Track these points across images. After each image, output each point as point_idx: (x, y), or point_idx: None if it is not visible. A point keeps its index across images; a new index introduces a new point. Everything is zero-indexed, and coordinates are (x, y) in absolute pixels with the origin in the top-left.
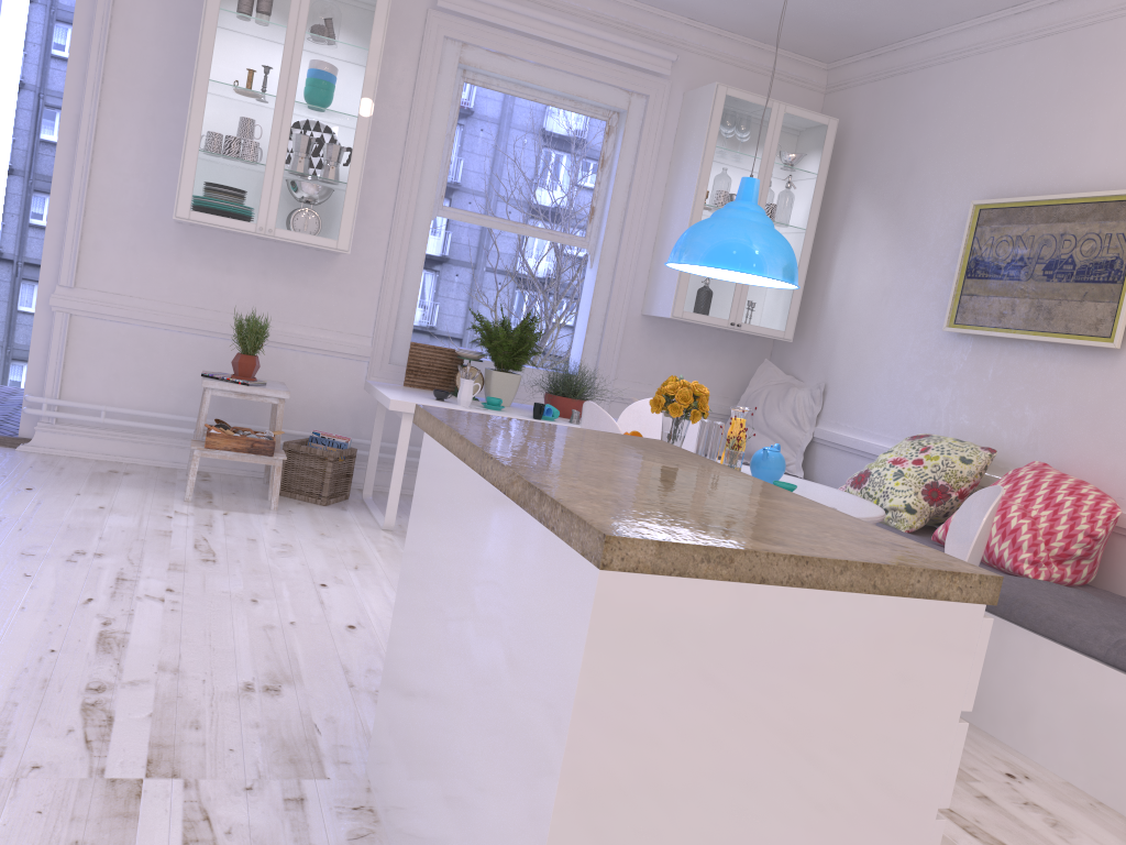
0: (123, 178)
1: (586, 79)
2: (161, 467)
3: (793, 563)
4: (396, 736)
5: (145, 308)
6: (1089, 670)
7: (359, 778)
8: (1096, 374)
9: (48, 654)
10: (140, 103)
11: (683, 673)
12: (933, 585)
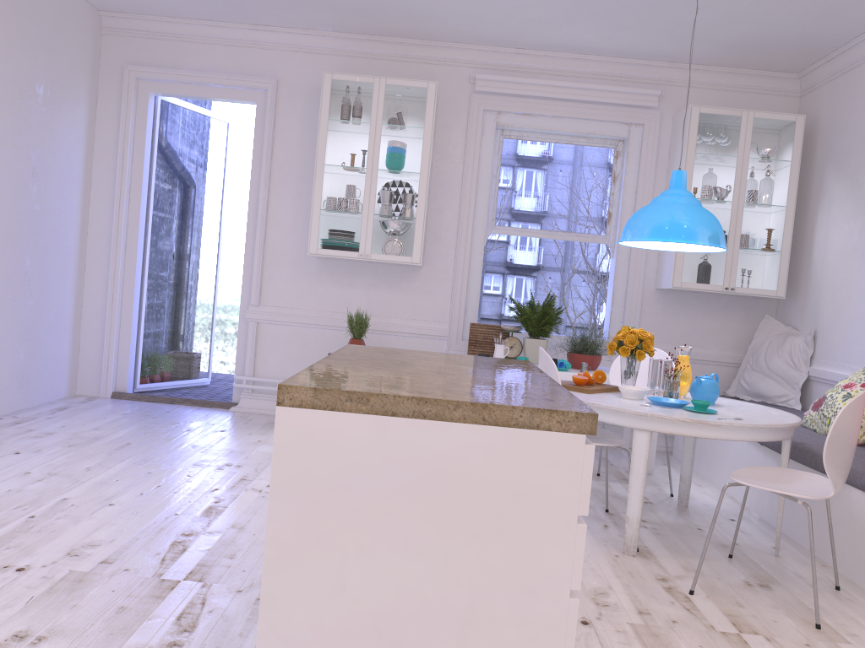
0: (284, 234)
1: (593, 121)
2: None
3: (415, 402)
4: None
5: (301, 315)
6: None
7: None
8: None
9: (172, 515)
10: (292, 186)
11: (343, 475)
12: (534, 419)
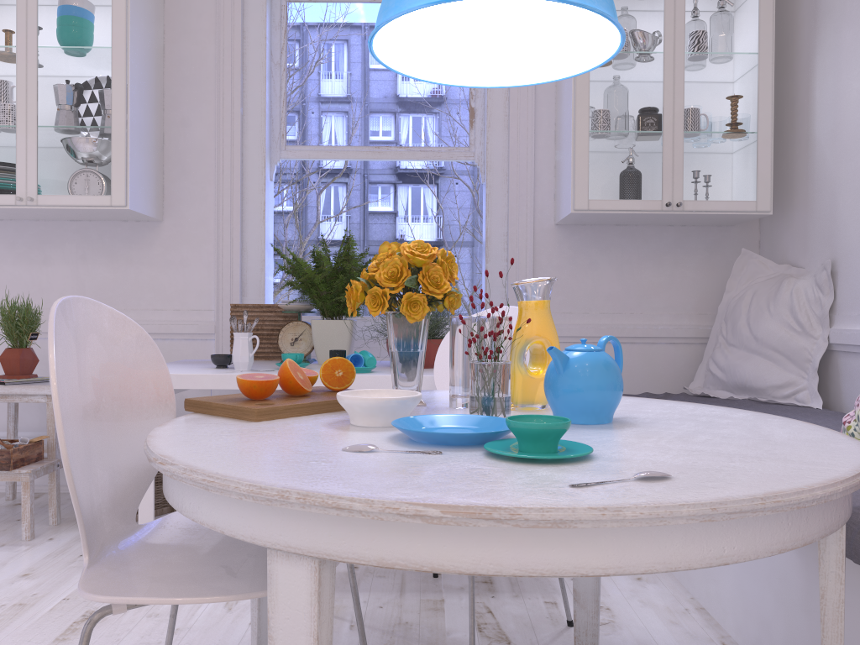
0: None
1: None
2: None
3: None
4: None
5: None
6: None
7: None
8: None
9: None
10: None
11: None
12: None
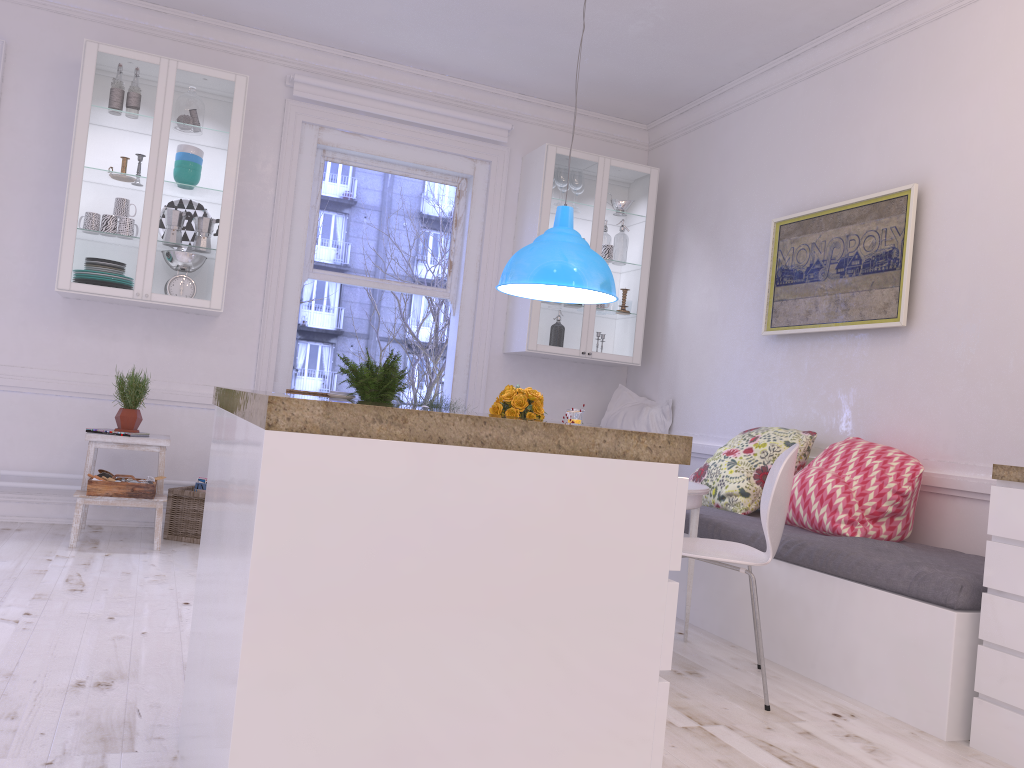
0: (12, 261)
1: (434, 151)
2: (55, 523)
3: (470, 424)
4: (190, 694)
5: (36, 377)
6: (897, 606)
7: (168, 749)
8: (891, 352)
9: None
10: (26, 195)
11: (366, 534)
12: (620, 445)
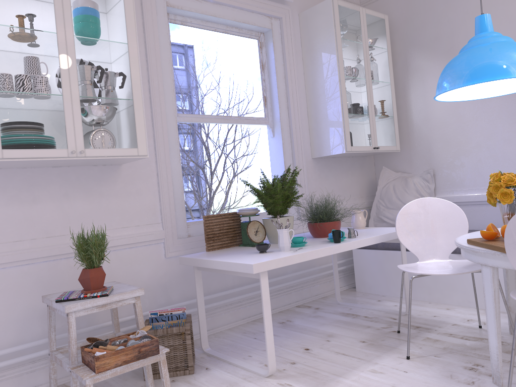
0: None
1: (245, 11)
2: None
3: None
4: None
5: None
6: None
7: None
8: None
9: None
10: None
11: None
12: None
